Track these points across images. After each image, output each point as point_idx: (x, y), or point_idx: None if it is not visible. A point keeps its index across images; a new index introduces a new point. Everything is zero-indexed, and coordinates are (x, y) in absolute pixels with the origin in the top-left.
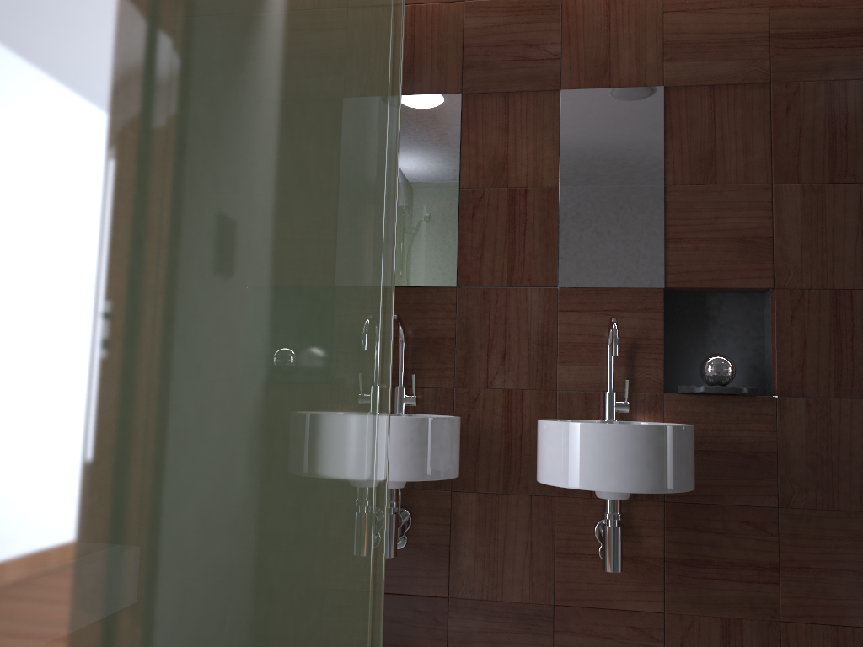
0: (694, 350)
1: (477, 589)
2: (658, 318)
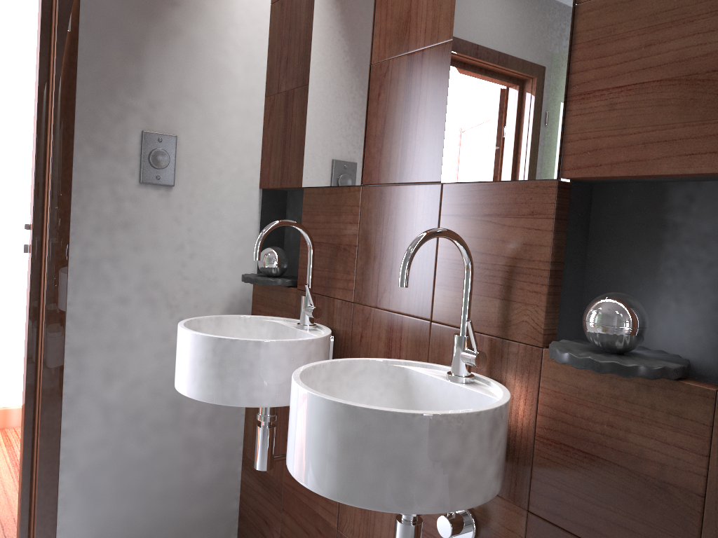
0: (637, 282)
1: (355, 531)
2: (546, 228)
